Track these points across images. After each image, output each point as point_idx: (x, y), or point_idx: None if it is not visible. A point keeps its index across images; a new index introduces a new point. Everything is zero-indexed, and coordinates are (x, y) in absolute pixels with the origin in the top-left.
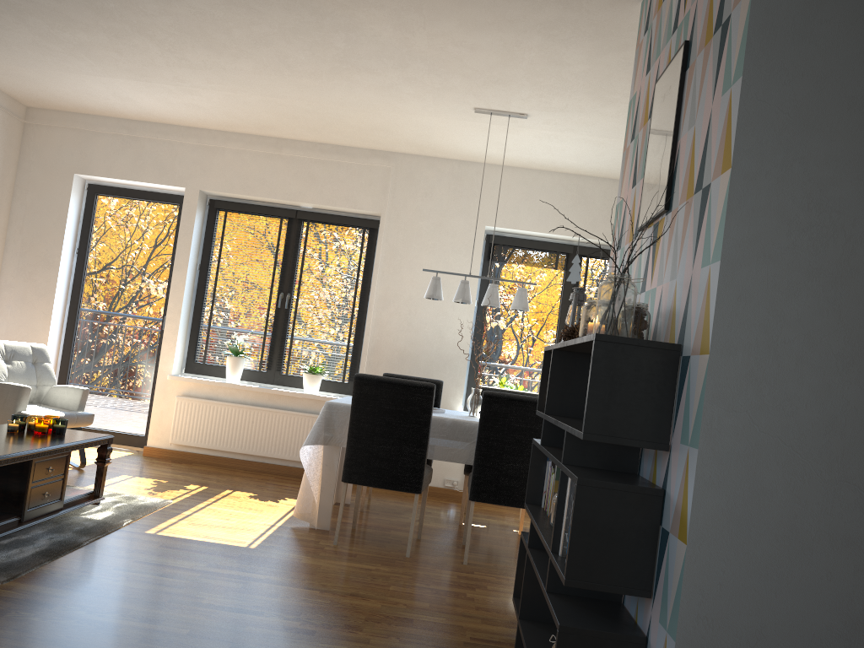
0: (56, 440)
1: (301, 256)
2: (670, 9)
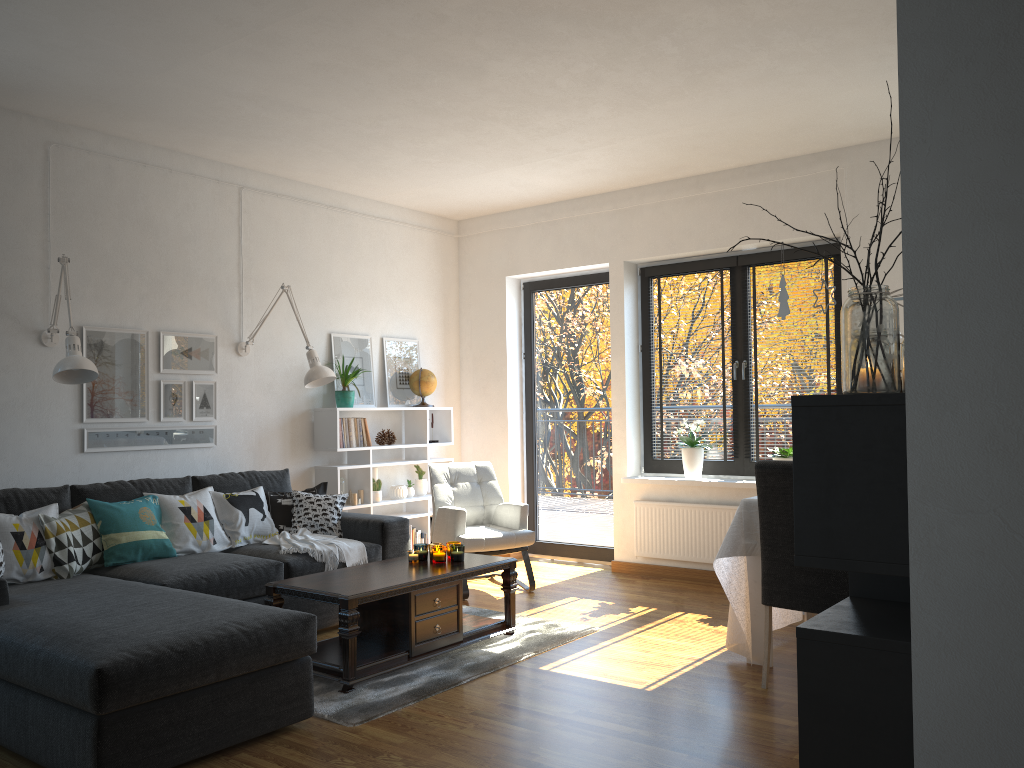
0: (443, 569)
1: (752, 312)
2: None
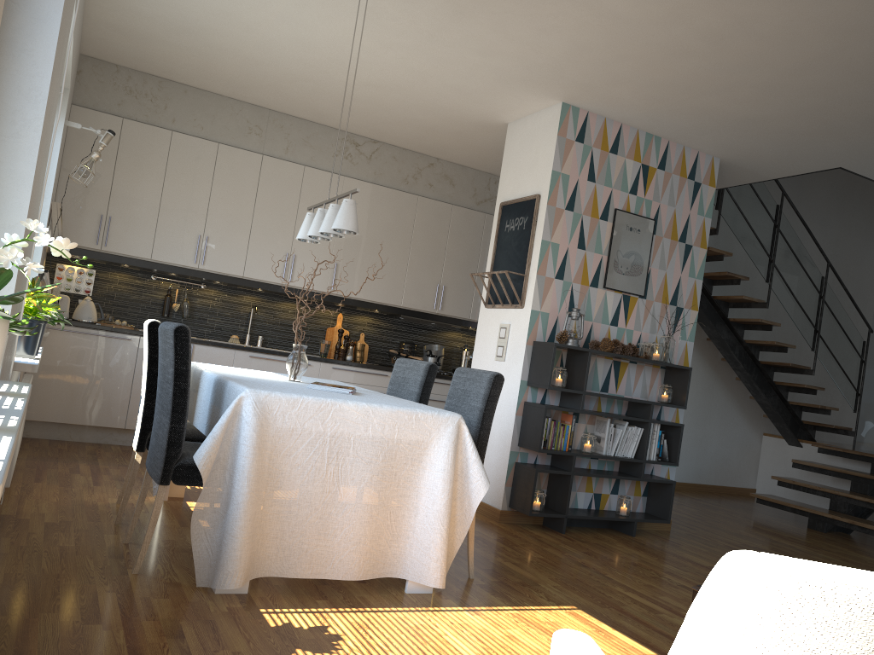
0: None
1: None
2: (623, 171)
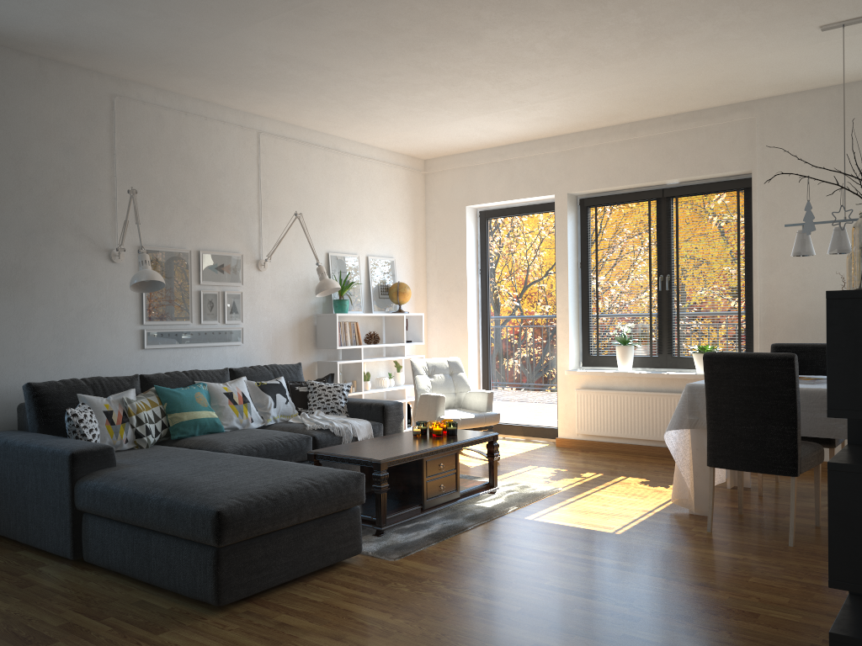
0: (444, 441)
1: (675, 235)
2: None
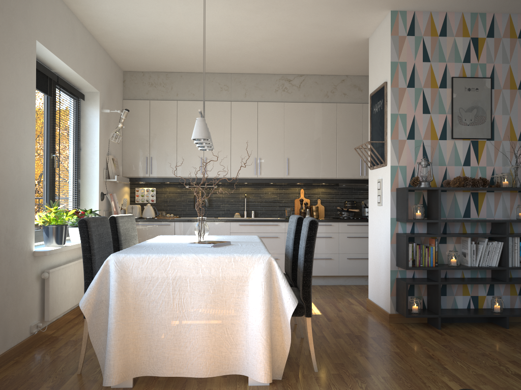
0: None
1: None
2: (454, 47)
